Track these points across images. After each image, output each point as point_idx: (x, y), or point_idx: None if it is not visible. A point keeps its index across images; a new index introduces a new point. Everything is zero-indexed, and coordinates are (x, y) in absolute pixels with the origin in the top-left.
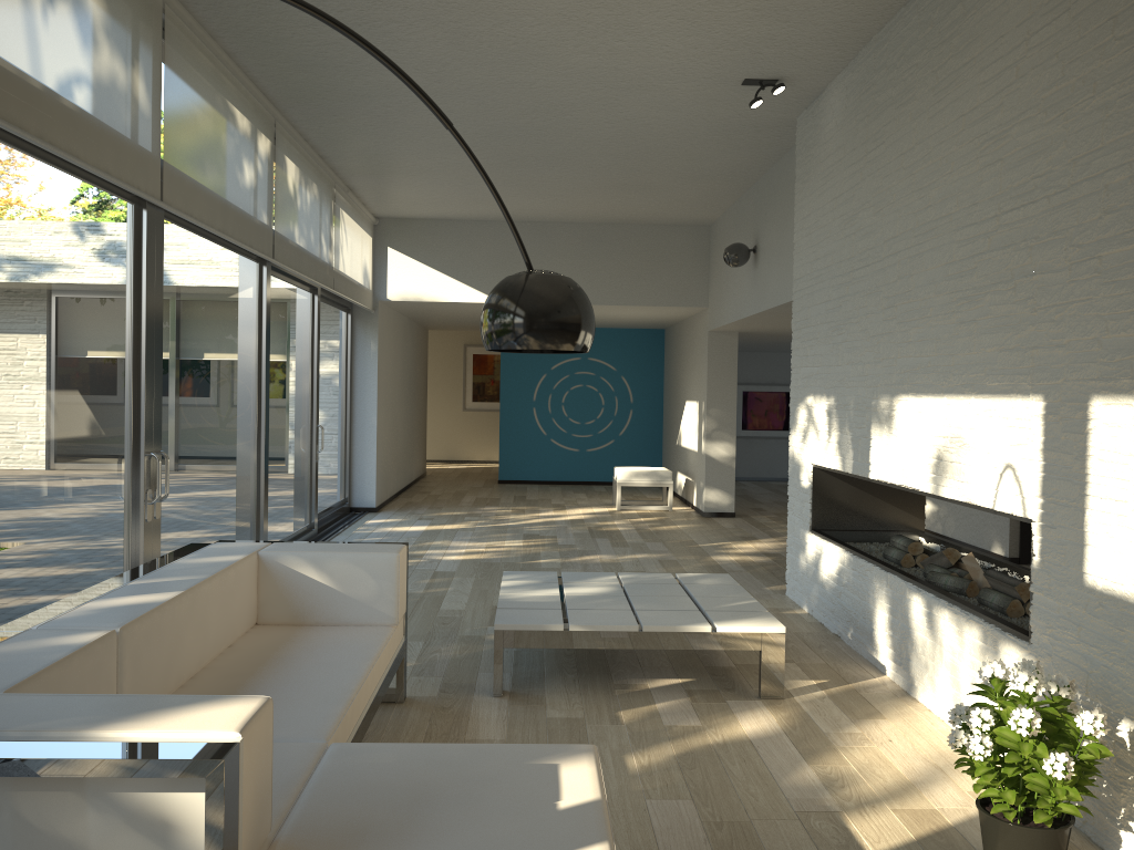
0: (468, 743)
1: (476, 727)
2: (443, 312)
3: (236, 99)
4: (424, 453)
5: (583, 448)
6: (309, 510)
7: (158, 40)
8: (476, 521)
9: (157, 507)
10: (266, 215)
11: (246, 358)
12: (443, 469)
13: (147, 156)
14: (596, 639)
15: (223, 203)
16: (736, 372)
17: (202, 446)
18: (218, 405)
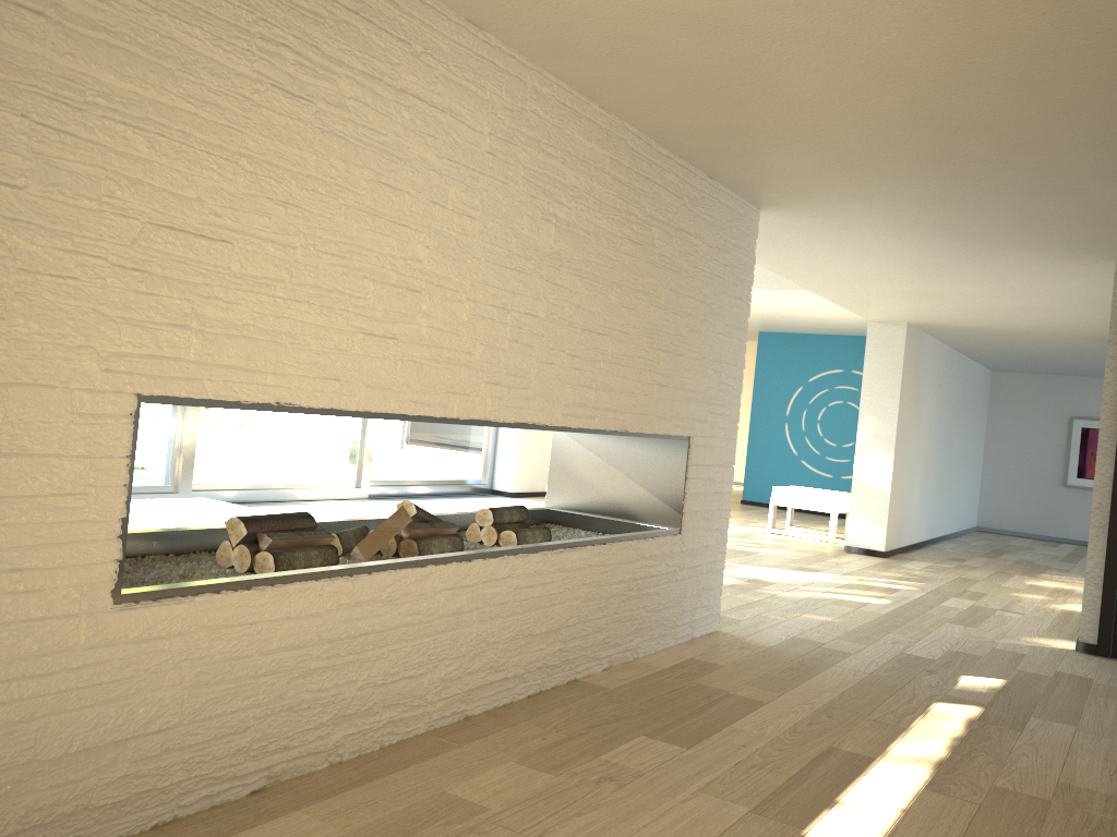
0: None
1: None
2: None
3: None
4: None
5: (837, 475)
6: (356, 469)
7: None
8: None
9: None
10: None
11: None
12: (737, 491)
13: None
14: None
15: None
16: (901, 373)
17: None
18: None
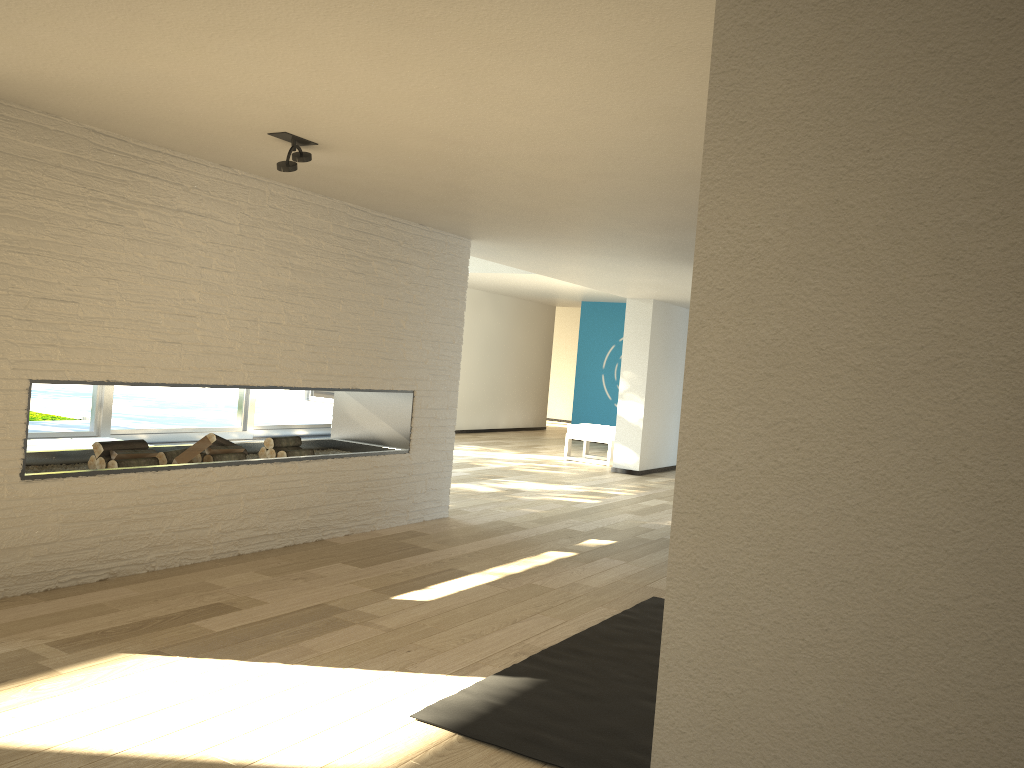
0: None
1: None
2: (479, 284)
3: None
4: (540, 410)
5: None
6: (242, 416)
7: None
8: None
9: None
10: None
11: None
12: None
13: None
14: None
15: None
16: (649, 337)
17: None
18: None
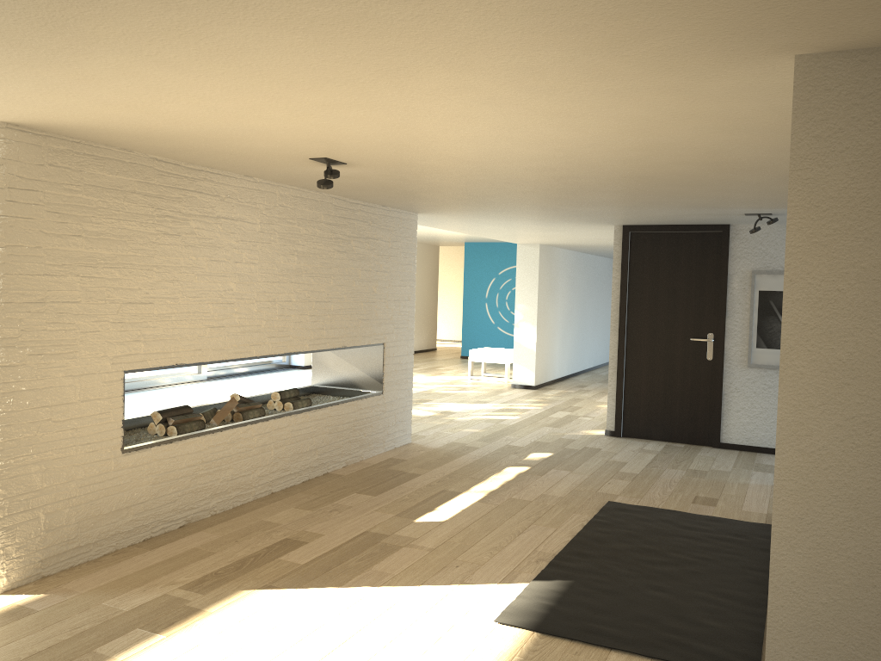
0: None
1: None
2: None
3: None
4: (431, 334)
5: None
6: None
7: None
8: None
9: None
10: None
11: None
12: None
13: None
14: None
15: None
16: (538, 276)
17: None
18: None
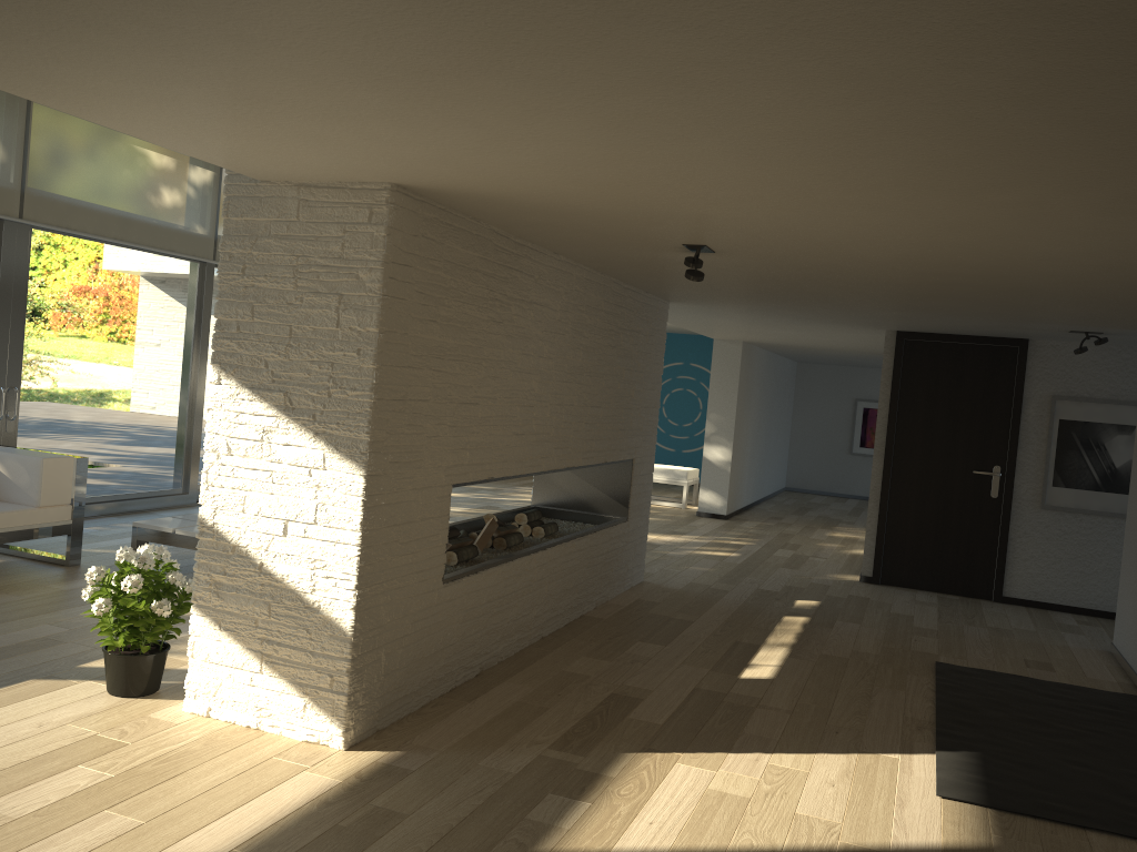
0: (42, 587)
1: (70, 583)
2: None
3: (150, 143)
4: None
5: (678, 449)
6: None
7: (21, 111)
8: (480, 494)
9: (9, 424)
10: (202, 227)
11: (174, 333)
12: None
13: (1, 189)
14: (190, 542)
15: (122, 219)
16: (738, 380)
17: (93, 391)
18: (123, 364)
